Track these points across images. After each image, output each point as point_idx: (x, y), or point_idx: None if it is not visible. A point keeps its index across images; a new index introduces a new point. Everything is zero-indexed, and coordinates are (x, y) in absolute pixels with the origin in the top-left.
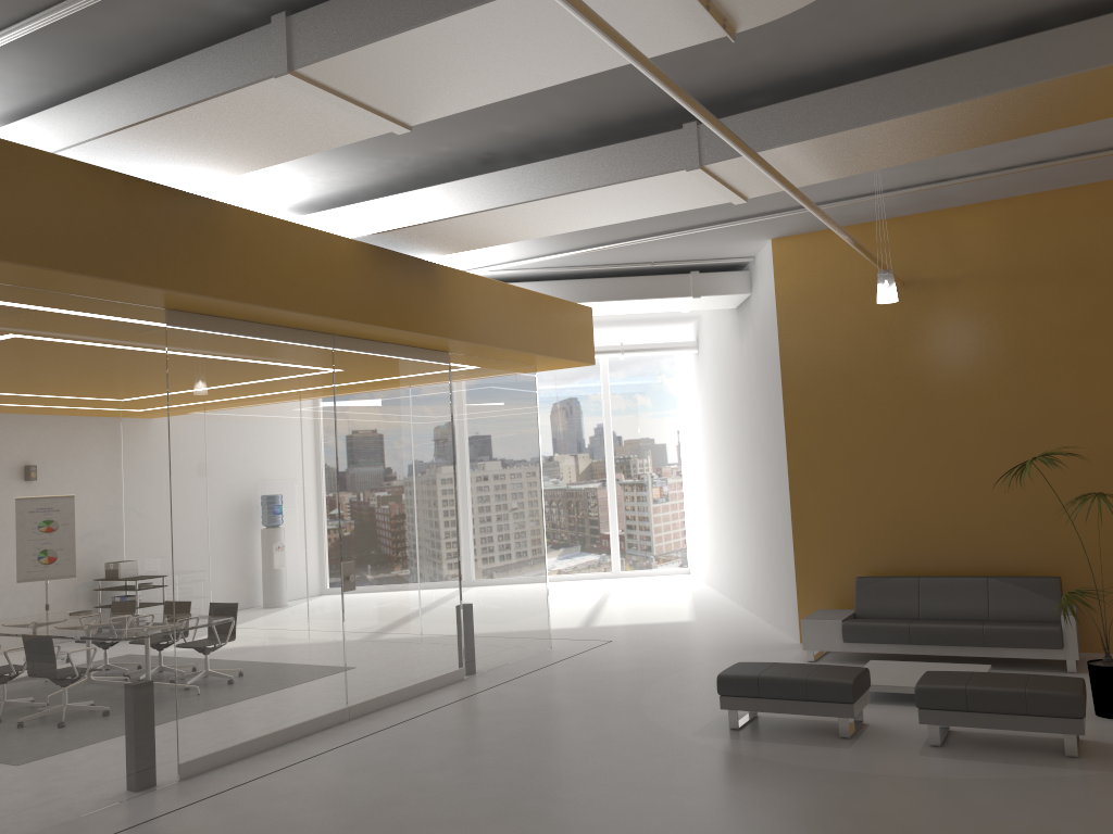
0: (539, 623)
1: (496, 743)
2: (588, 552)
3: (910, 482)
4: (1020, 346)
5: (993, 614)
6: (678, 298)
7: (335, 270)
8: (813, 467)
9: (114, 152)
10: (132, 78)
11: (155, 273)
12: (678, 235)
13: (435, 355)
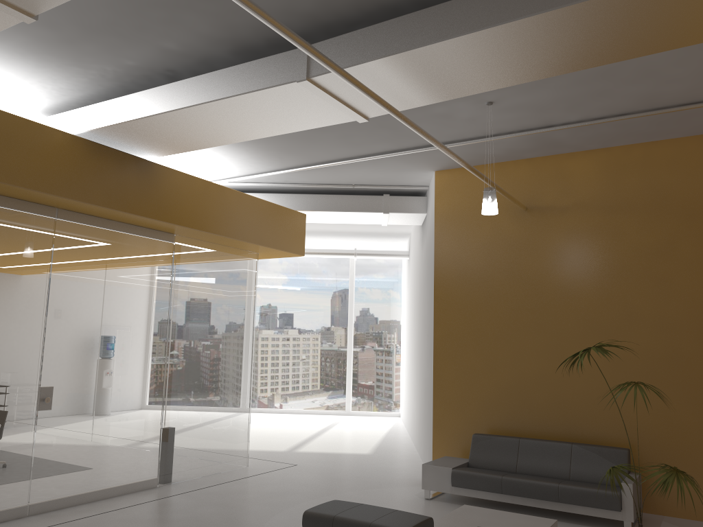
0: (238, 447)
1: None
2: (330, 395)
3: (521, 362)
4: (610, 262)
5: (573, 474)
6: (373, 212)
7: (44, 154)
8: (452, 344)
9: None
10: None
11: None
12: (359, 160)
13: (160, 235)
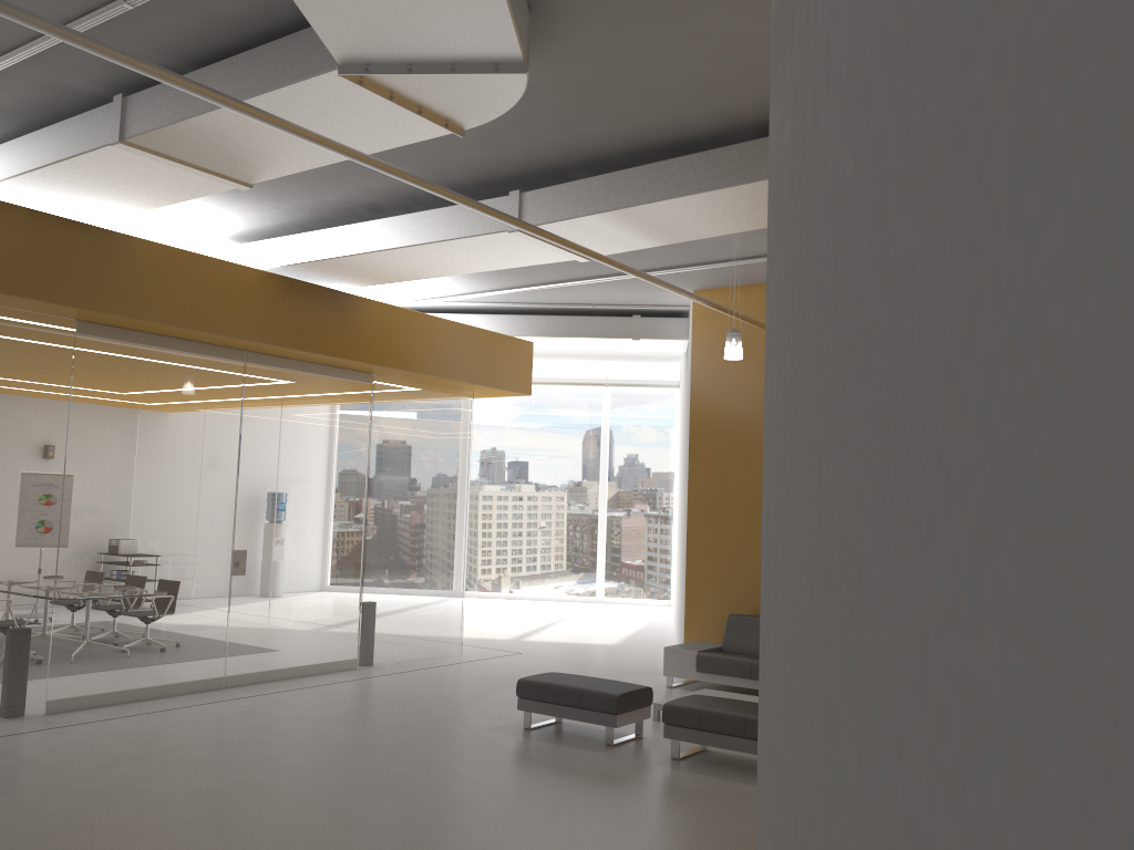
0: (450, 629)
1: (320, 717)
2: (574, 575)
3: None
4: None
5: None
6: (619, 339)
7: (238, 296)
8: (709, 507)
9: (24, 191)
10: (29, 135)
11: (52, 291)
12: (595, 281)
13: (357, 375)
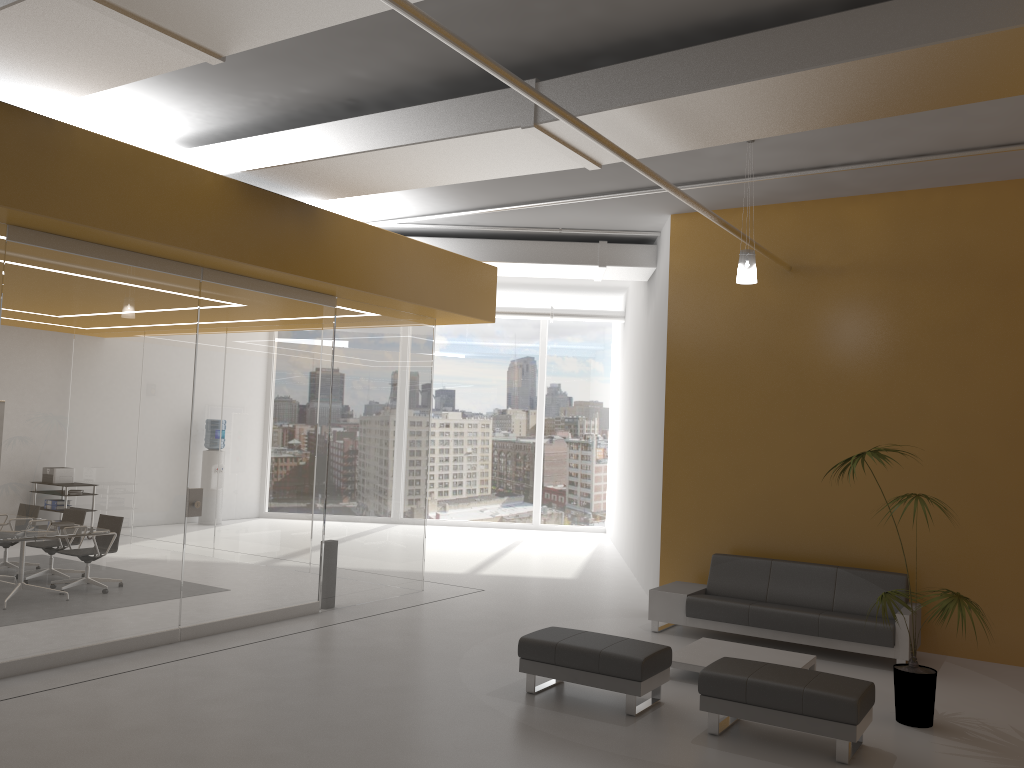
0: (412, 566)
1: (295, 680)
2: (511, 502)
3: (777, 466)
4: (896, 341)
5: (838, 604)
6: (585, 265)
7: (195, 203)
8: (687, 441)
9: None
10: None
11: None
12: (573, 202)
13: (319, 298)
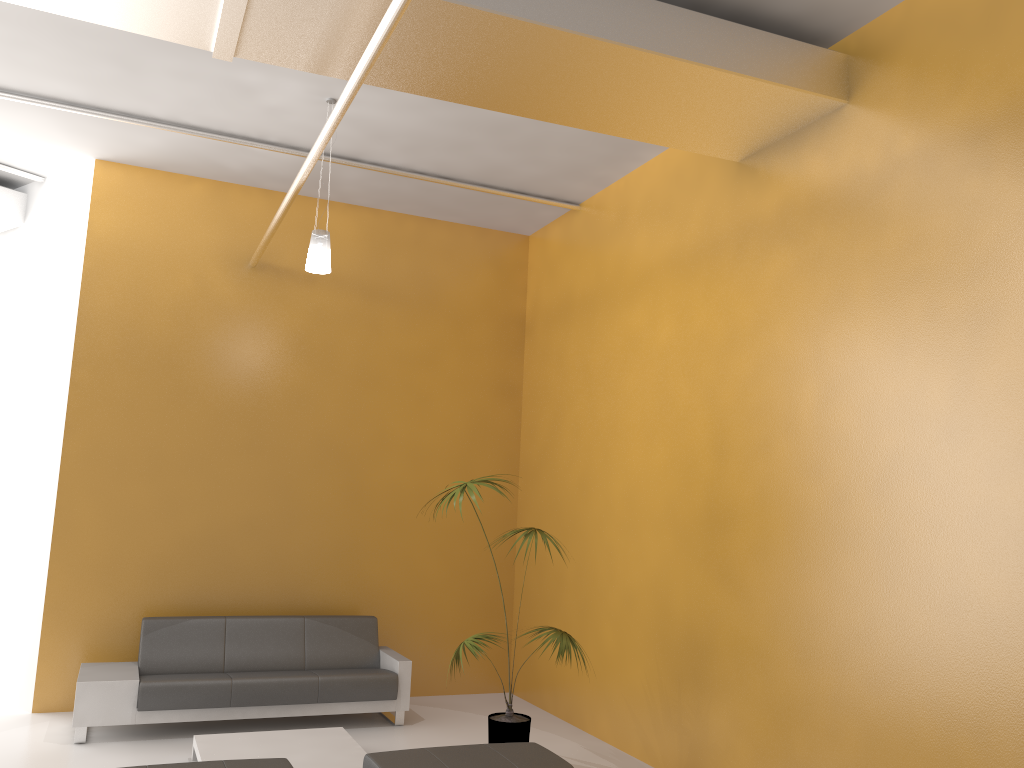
0: None
1: None
2: None
3: (224, 500)
4: (364, 365)
5: (311, 661)
6: None
7: None
8: (99, 468)
9: None
10: None
11: None
12: None
13: None
